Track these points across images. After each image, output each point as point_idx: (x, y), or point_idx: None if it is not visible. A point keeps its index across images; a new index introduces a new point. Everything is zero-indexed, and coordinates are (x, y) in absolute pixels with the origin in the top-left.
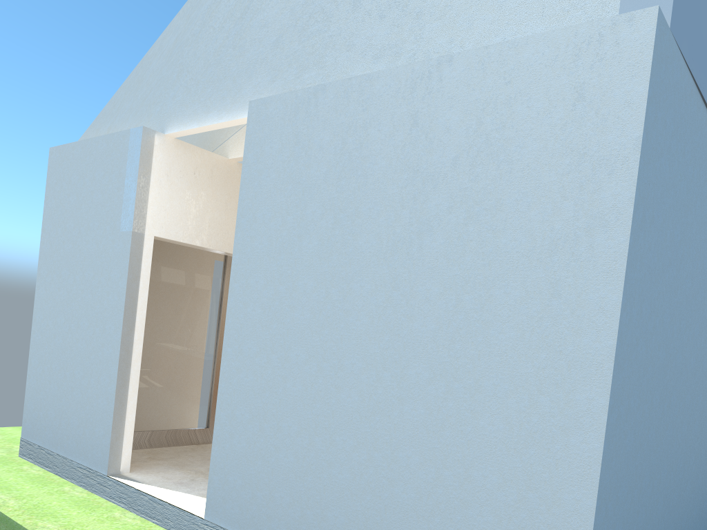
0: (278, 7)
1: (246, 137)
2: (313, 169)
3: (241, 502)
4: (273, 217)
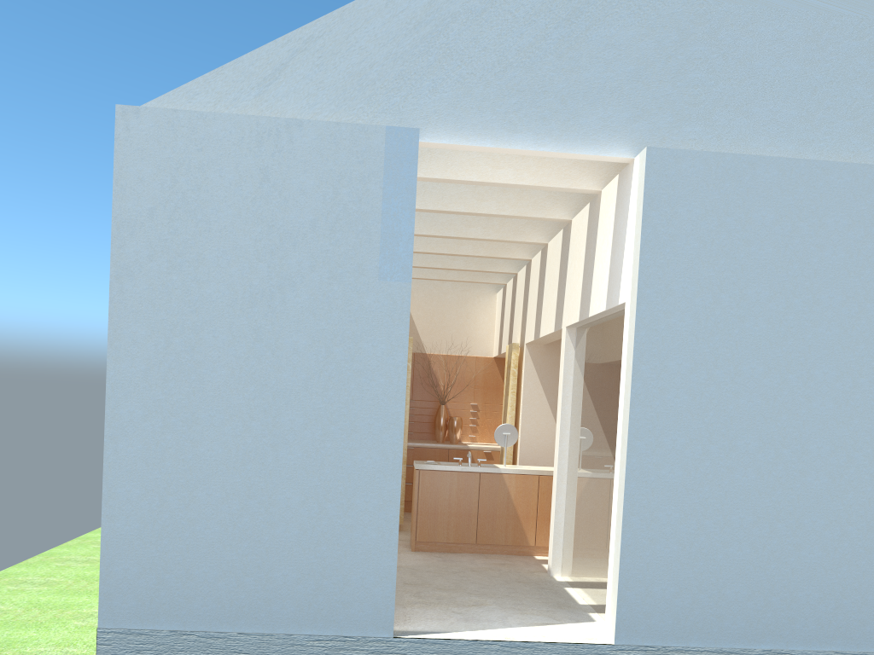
0: (635, 30)
1: (646, 191)
2: (754, 246)
3: (675, 610)
4: (699, 292)
